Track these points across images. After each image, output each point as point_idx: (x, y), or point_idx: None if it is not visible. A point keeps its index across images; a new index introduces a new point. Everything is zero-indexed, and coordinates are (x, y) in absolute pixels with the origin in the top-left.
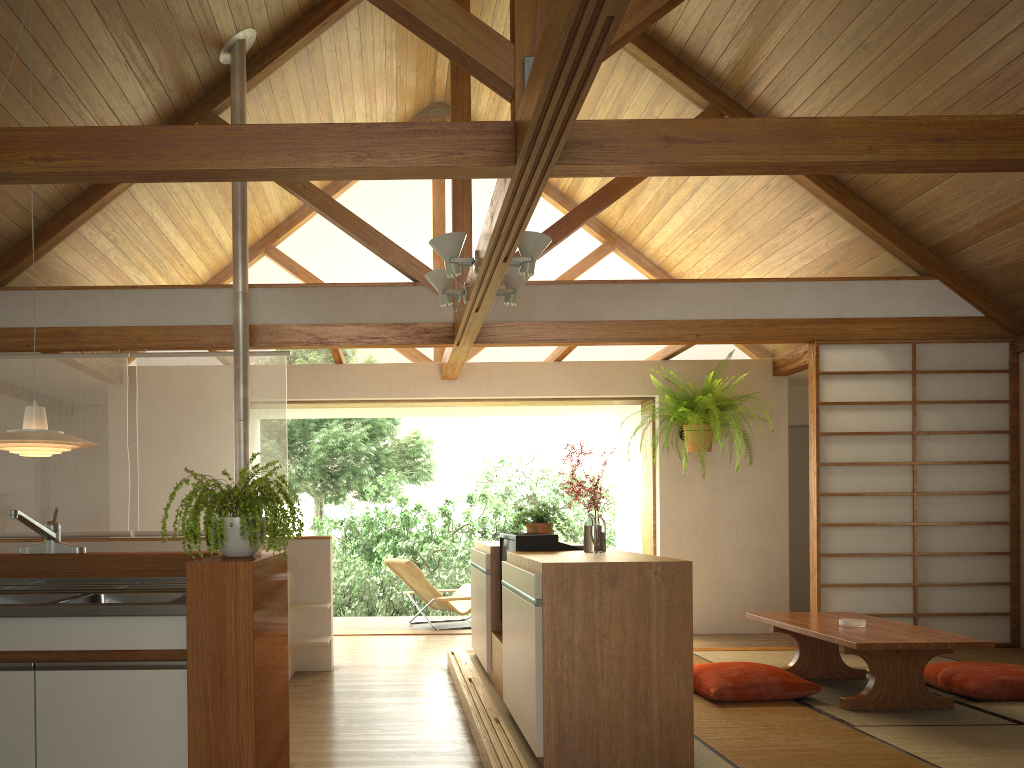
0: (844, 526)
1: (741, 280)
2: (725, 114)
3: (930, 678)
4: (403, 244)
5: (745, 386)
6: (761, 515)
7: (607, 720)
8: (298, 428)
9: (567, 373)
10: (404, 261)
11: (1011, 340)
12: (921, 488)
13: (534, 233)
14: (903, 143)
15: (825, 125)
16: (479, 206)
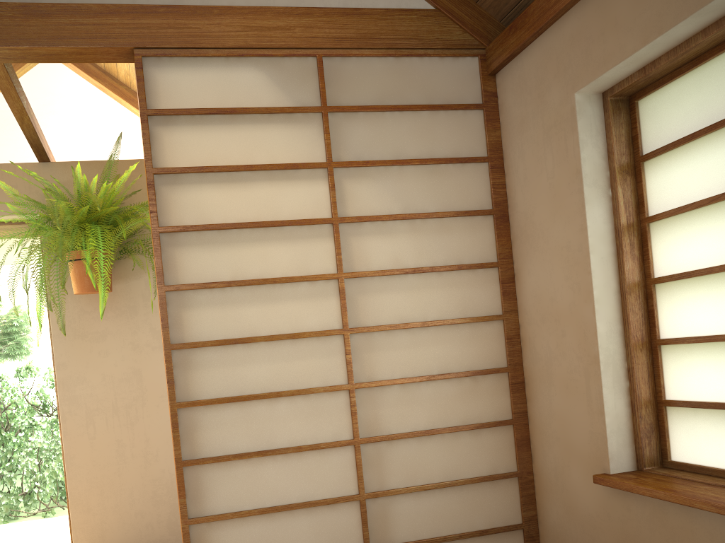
0: (225, 403)
1: None
2: None
3: None
4: None
5: None
6: None
7: None
8: None
9: None
10: None
11: (482, 52)
12: (357, 321)
13: None
14: None
15: None
16: None
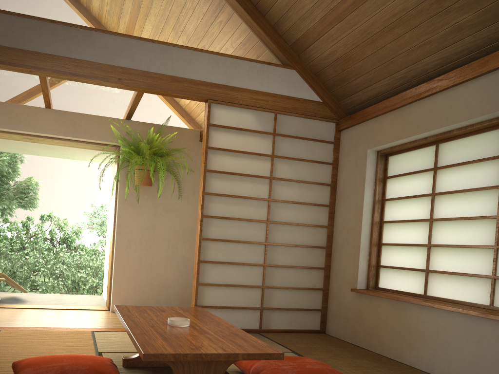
0: (219, 241)
1: (157, 42)
2: None
3: (246, 371)
4: None
5: (181, 146)
6: (185, 234)
7: None
8: None
9: (55, 118)
10: None
11: (337, 121)
12: (272, 218)
13: None
14: None
15: None
16: None
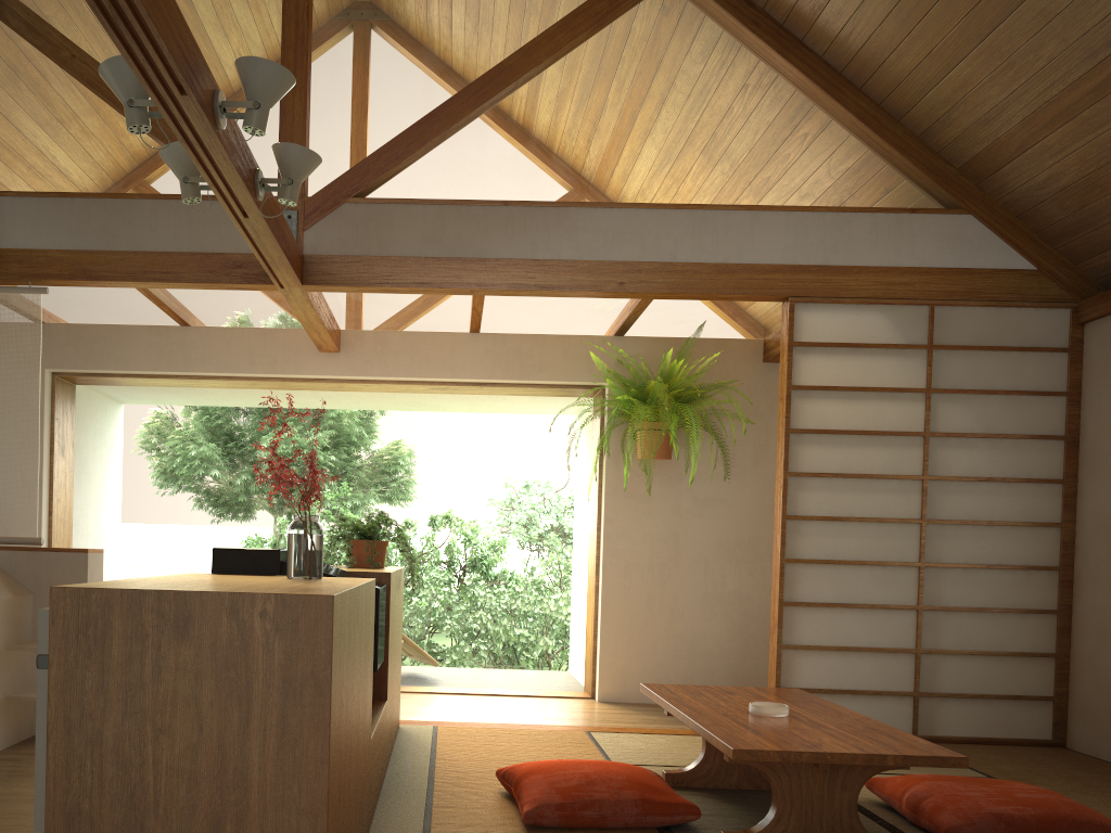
0: (820, 564)
1: (686, 207)
2: None
3: (894, 800)
4: None
5: (725, 375)
6: (739, 549)
7: None
8: (250, 431)
9: (487, 349)
10: None
11: (1074, 305)
12: (933, 514)
13: (258, 60)
14: None
15: None
16: (322, 92)
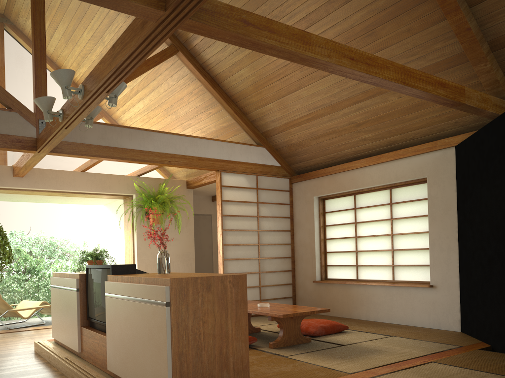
0: (233, 260)
1: (188, 136)
2: (179, 50)
3: None
4: (0, 84)
5: (175, 192)
6: (183, 256)
7: (207, 374)
8: None
9: (88, 179)
10: (2, 94)
11: (290, 177)
12: (261, 242)
13: None
14: (340, 57)
15: (312, 37)
16: (50, 70)
